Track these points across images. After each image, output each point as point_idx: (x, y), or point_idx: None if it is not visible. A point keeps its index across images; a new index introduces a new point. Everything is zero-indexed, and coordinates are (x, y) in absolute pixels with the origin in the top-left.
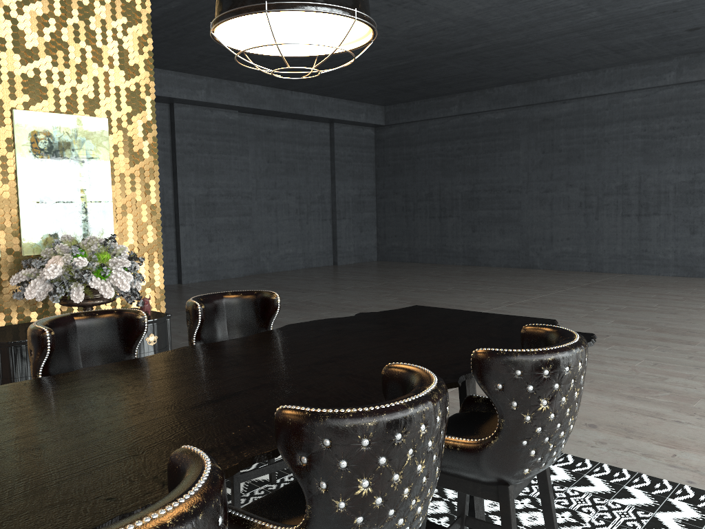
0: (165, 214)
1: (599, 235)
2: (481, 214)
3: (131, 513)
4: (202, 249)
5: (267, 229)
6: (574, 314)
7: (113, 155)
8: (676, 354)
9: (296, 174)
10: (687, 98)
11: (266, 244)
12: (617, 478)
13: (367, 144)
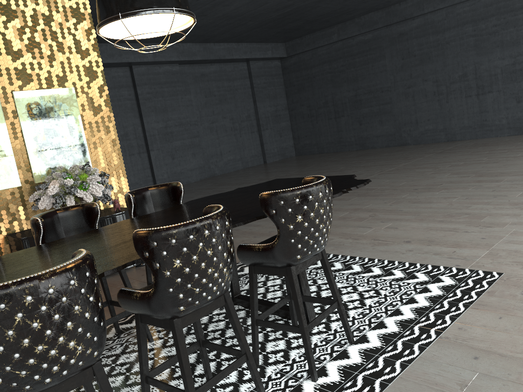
0: (139, 144)
1: (450, 114)
2: (364, 111)
3: None
4: (168, 165)
5: (212, 145)
6: (424, 173)
7: (81, 111)
8: (484, 190)
9: (227, 102)
10: (503, 1)
11: (213, 155)
12: (411, 269)
13: (276, 72)
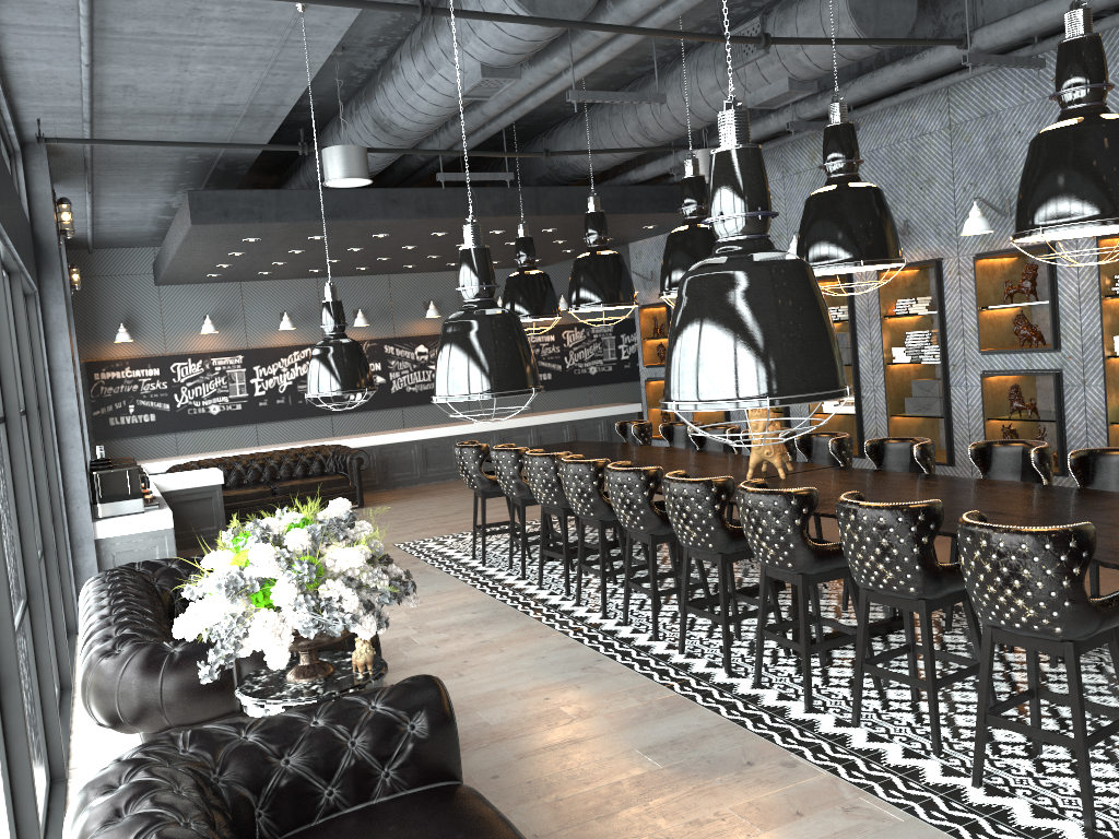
0: None
1: None
2: None
3: (835, 515)
4: None
5: None
6: None
7: None
8: None
9: None
10: None
11: None
12: None
13: None
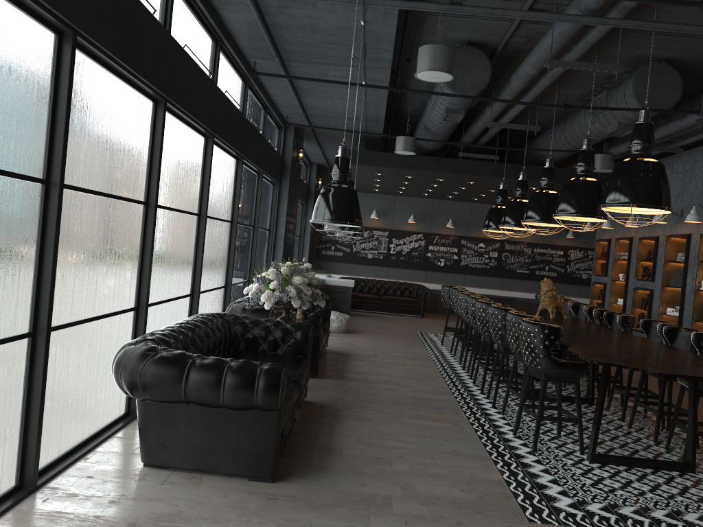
0: None
1: None
2: None
3: None
4: None
5: None
6: None
7: None
8: None
9: None
10: None
11: None
12: (632, 523)
13: None
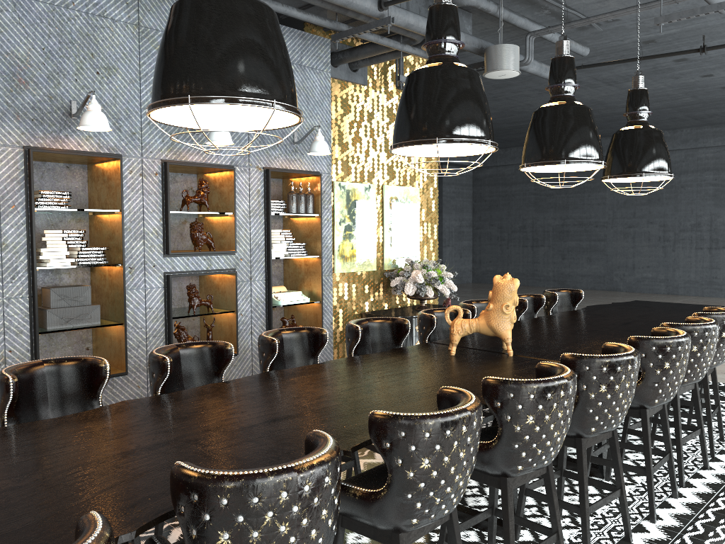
0: None
1: (675, 264)
2: (570, 244)
3: None
4: None
5: None
6: None
7: (419, 209)
8: None
9: None
10: None
11: None
12: None
13: (466, 182)
